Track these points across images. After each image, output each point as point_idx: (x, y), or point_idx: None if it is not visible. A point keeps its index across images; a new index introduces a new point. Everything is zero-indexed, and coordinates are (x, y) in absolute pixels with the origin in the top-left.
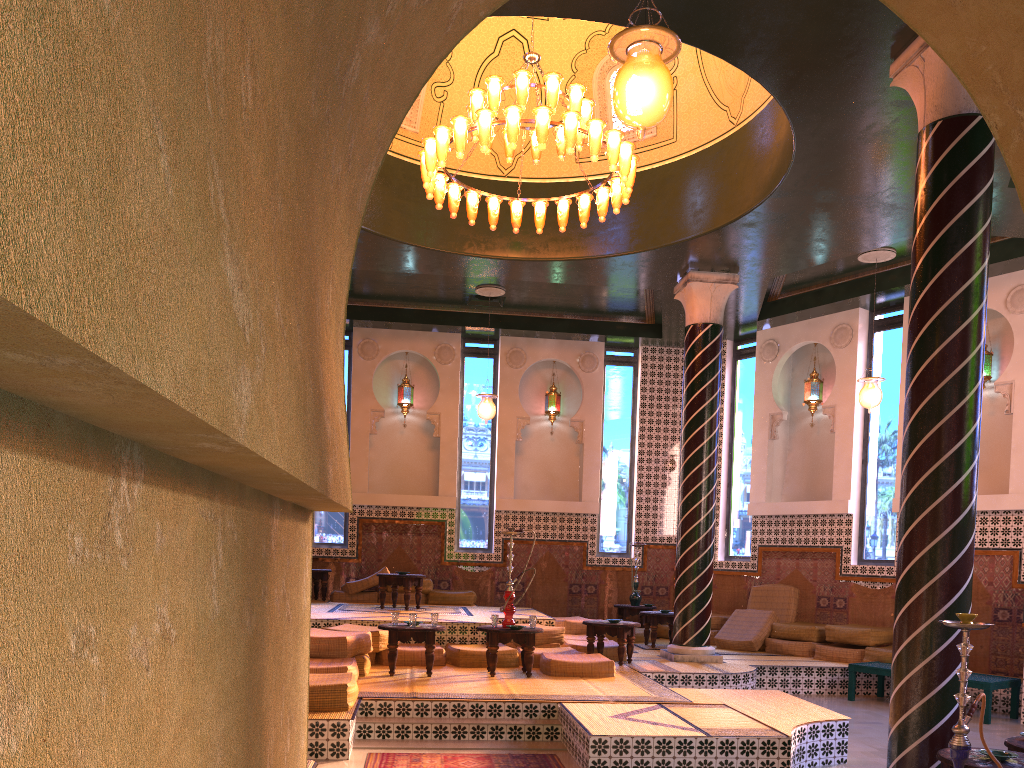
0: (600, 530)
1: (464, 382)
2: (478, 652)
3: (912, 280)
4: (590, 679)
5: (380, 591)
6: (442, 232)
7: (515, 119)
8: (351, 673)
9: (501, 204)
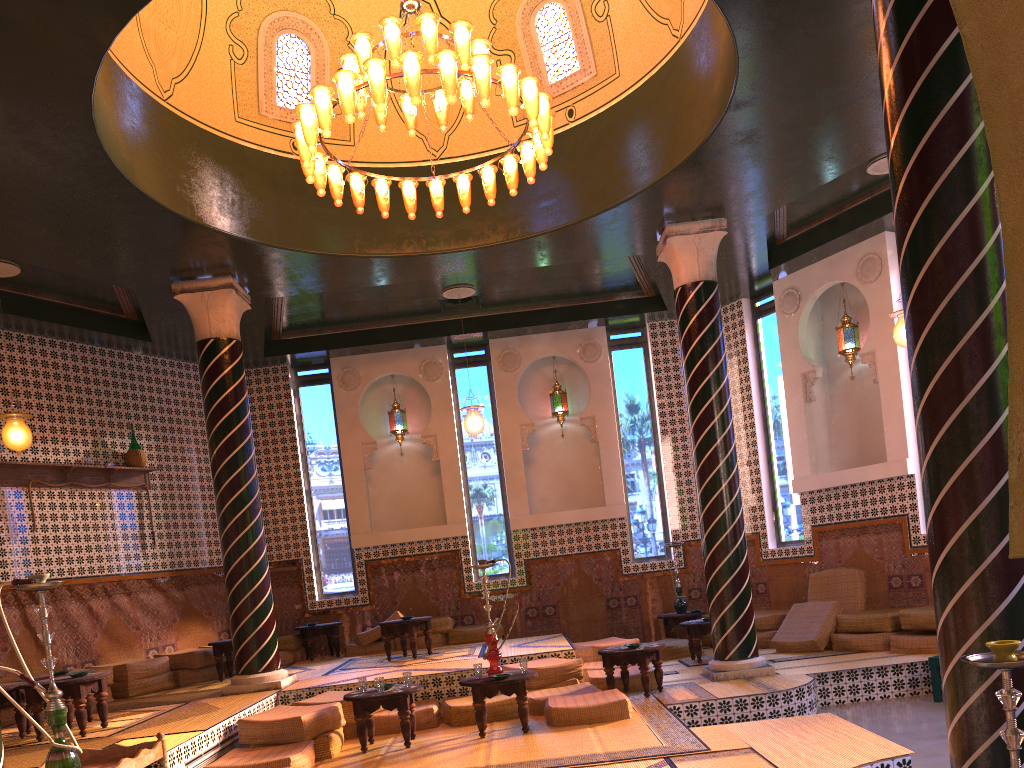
0: (632, 534)
1: (458, 396)
2: (473, 707)
3: (889, 162)
4: (599, 726)
5: (384, 641)
6: (375, 235)
7: (377, 74)
8: (288, 767)
9: None
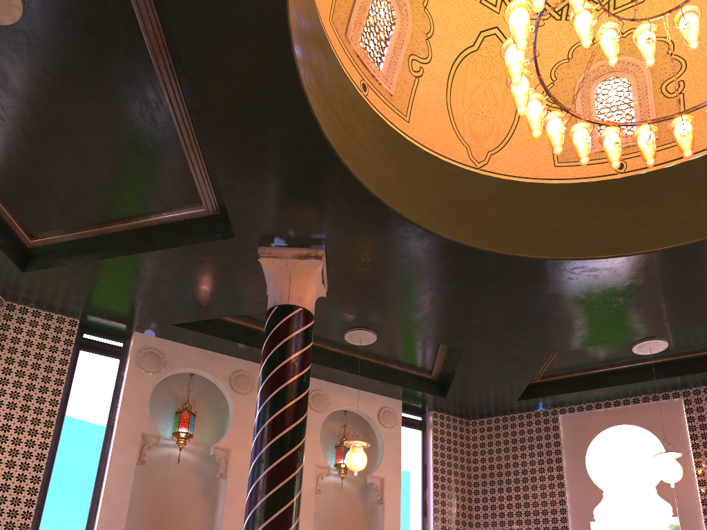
0: None
1: None
2: None
3: None
4: None
5: None
6: None
7: None
8: None
9: None
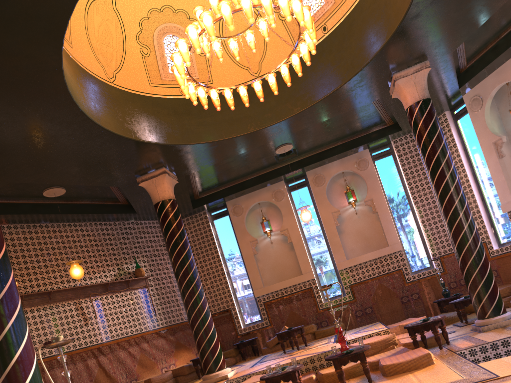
0: (408, 258)
1: (295, 206)
2: (335, 372)
3: None
4: (416, 372)
5: (280, 343)
6: (232, 126)
7: (208, 20)
8: None
9: None
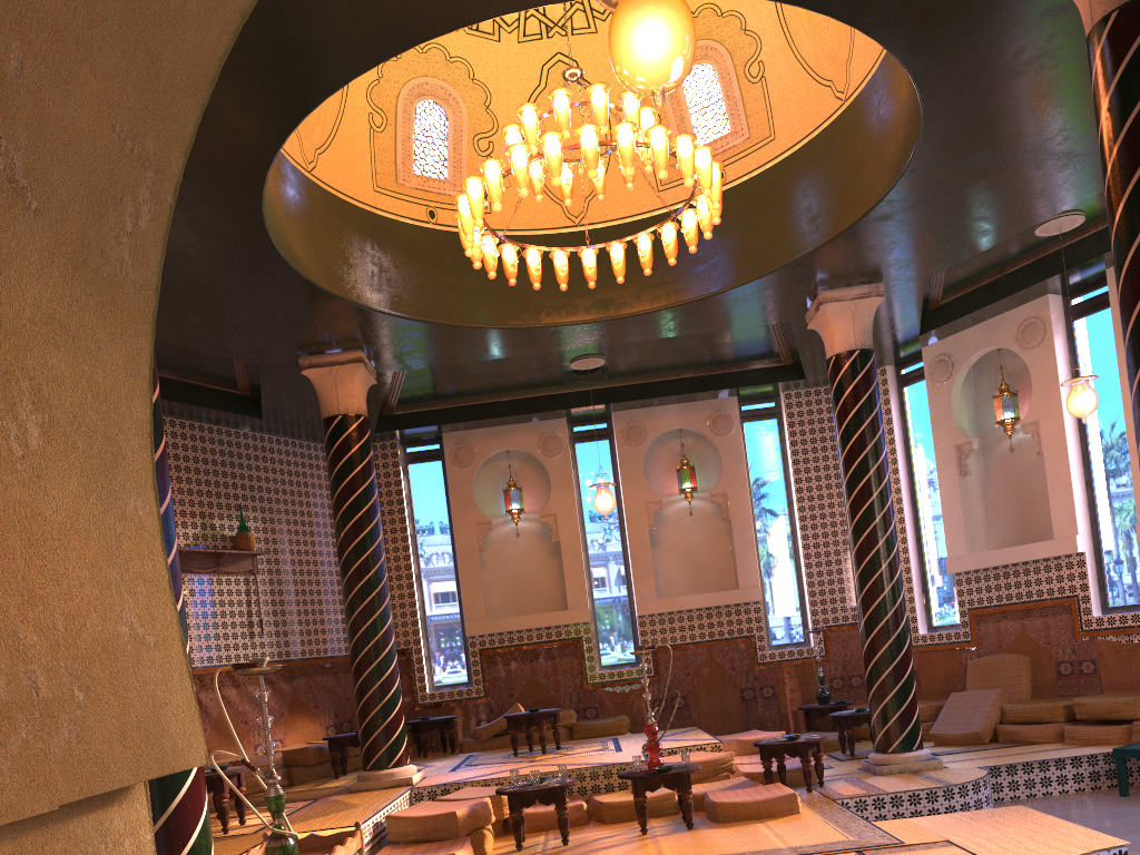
0: (768, 619)
1: (579, 473)
2: (626, 802)
3: (1113, 236)
4: (769, 821)
5: (511, 735)
6: (512, 305)
7: (554, 148)
8: None
9: (577, 259)
